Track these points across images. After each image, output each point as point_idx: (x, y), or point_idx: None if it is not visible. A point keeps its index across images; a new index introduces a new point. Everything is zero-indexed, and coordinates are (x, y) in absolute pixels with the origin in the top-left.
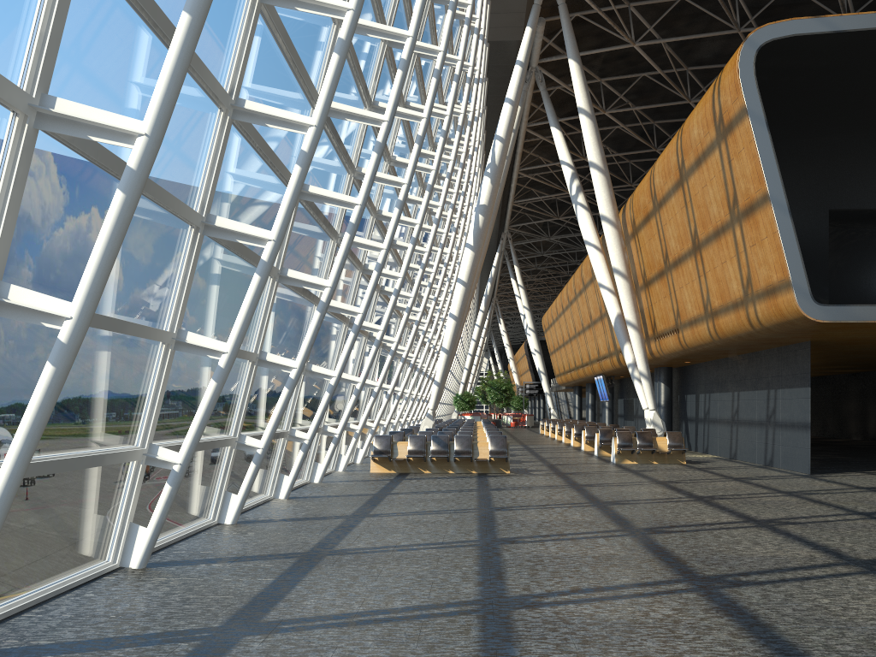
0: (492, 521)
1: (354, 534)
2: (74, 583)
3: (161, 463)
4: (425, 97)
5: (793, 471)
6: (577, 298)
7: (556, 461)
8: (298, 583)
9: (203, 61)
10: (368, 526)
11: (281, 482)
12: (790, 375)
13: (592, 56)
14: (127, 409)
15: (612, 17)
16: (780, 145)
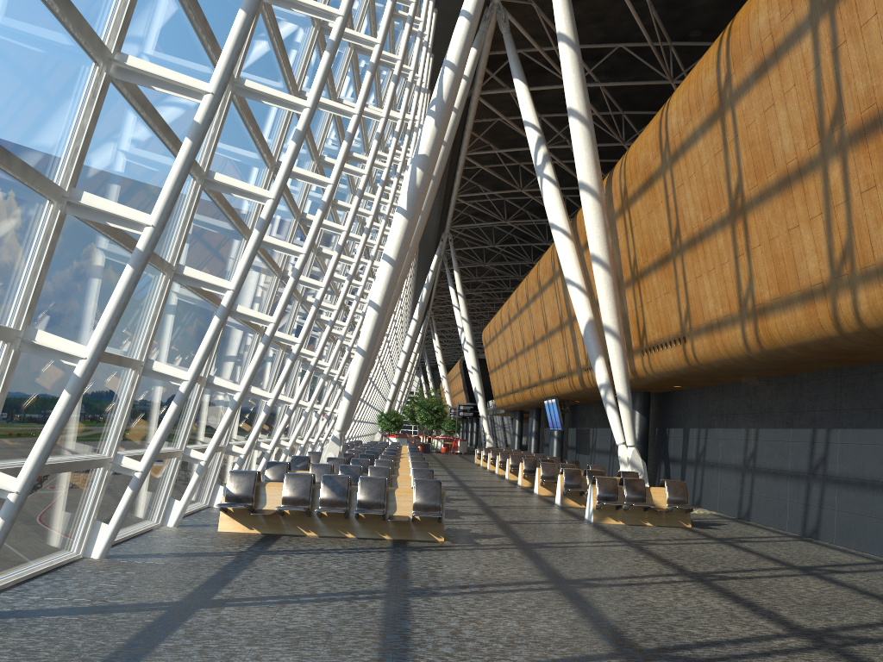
0: None
1: None
2: None
3: None
4: None
5: (861, 552)
6: (529, 305)
7: (508, 515)
8: None
9: None
10: None
11: None
12: (860, 410)
13: None
14: None
15: None
16: None
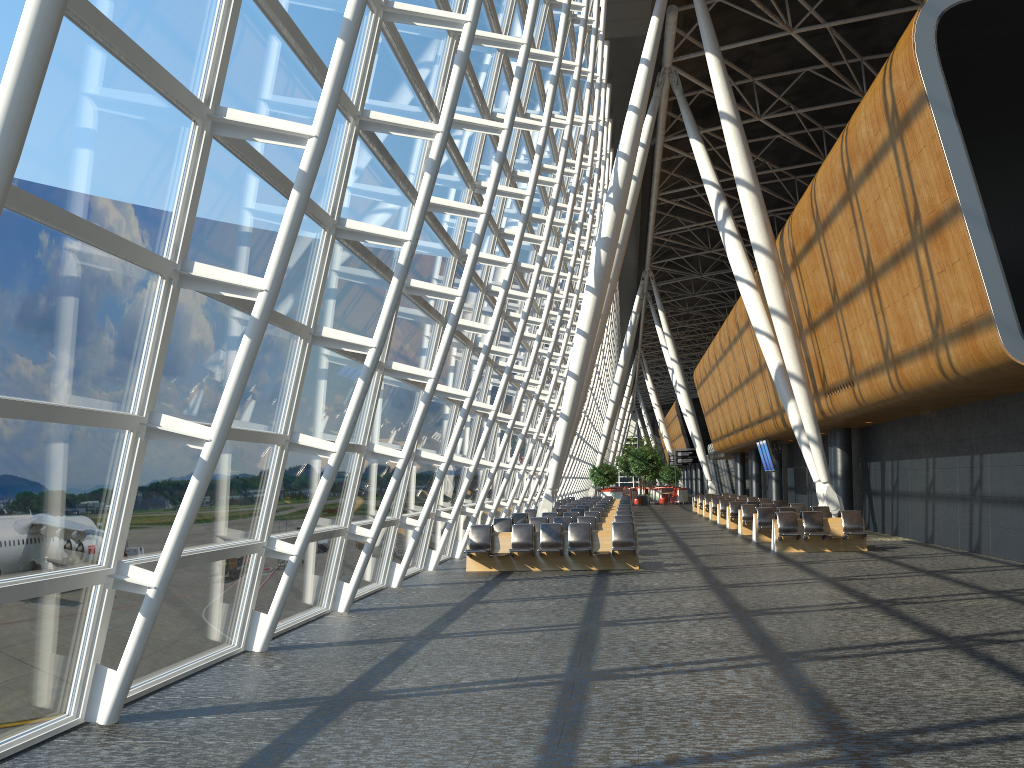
0: (593, 643)
1: (407, 665)
2: (8, 750)
3: (132, 586)
4: (521, 108)
5: (1007, 560)
6: (731, 347)
7: (702, 550)
8: (299, 748)
9: (156, 57)
10: (430, 653)
11: (340, 591)
12: (1000, 437)
13: (741, 51)
14: (77, 519)
15: (763, 1)
16: (978, 143)
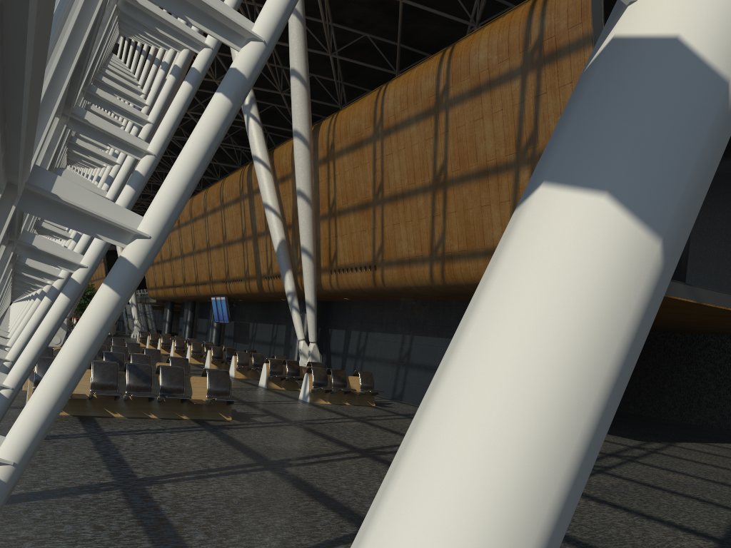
0: None
1: None
2: None
3: None
4: None
5: None
6: (206, 216)
7: (241, 396)
8: None
9: None
10: None
11: None
12: None
13: None
14: None
15: None
16: None
